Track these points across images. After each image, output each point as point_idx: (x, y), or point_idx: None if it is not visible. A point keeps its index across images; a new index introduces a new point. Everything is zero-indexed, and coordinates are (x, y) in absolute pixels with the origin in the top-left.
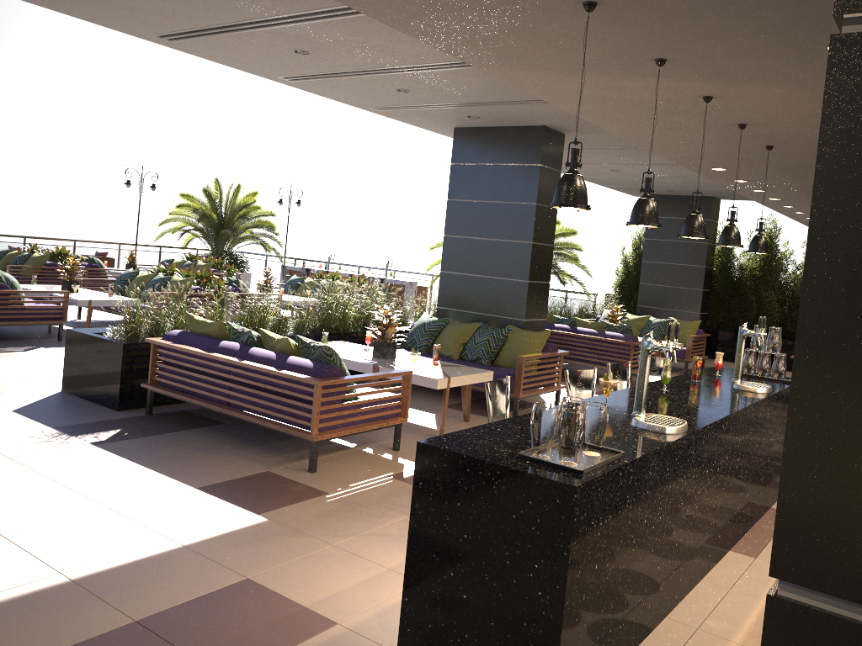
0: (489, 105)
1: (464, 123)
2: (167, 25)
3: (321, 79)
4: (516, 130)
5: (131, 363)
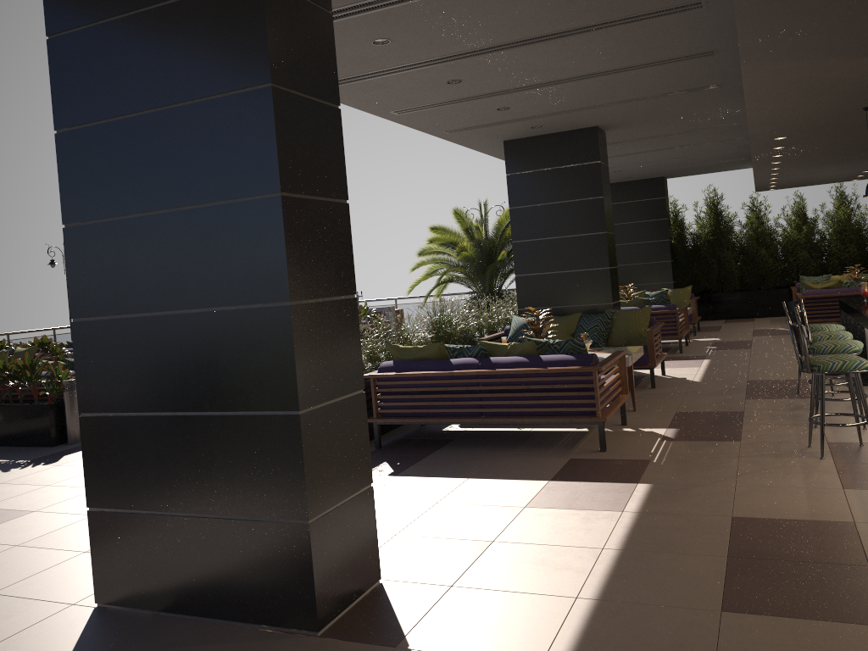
0: (569, 112)
1: (517, 135)
2: (350, 70)
3: (433, 108)
4: (569, 134)
5: None
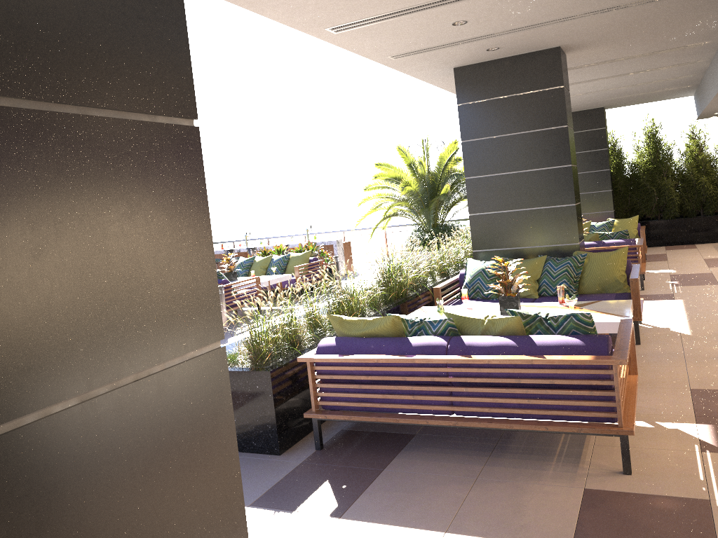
0: (534, 28)
1: (470, 60)
2: None
3: (378, 22)
4: (528, 57)
5: (280, 392)
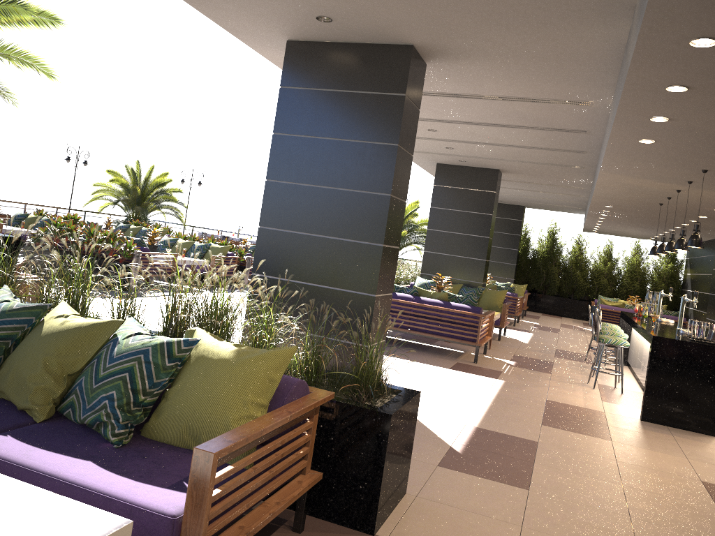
0: (486, 159)
1: (447, 162)
2: None
3: None
4: (480, 170)
5: None
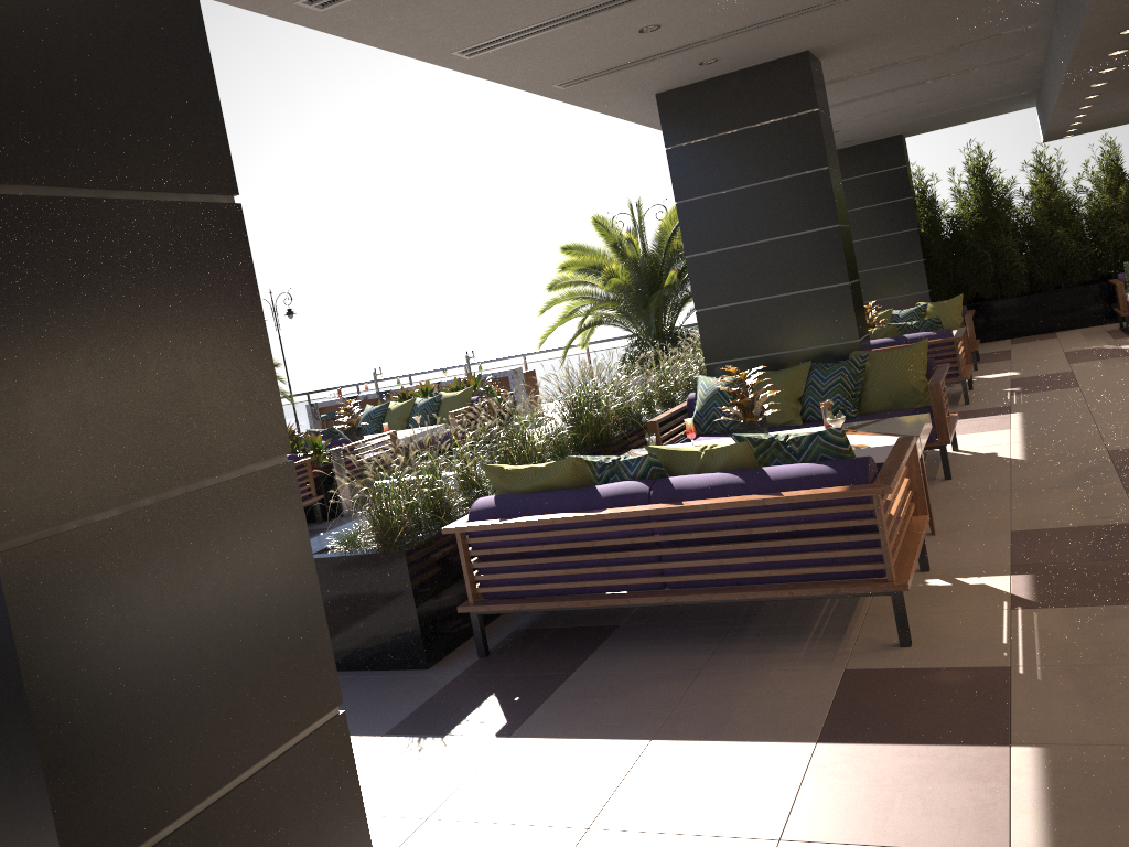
0: (762, 27)
1: (678, 80)
2: None
3: (528, 38)
4: (763, 70)
5: (422, 580)
